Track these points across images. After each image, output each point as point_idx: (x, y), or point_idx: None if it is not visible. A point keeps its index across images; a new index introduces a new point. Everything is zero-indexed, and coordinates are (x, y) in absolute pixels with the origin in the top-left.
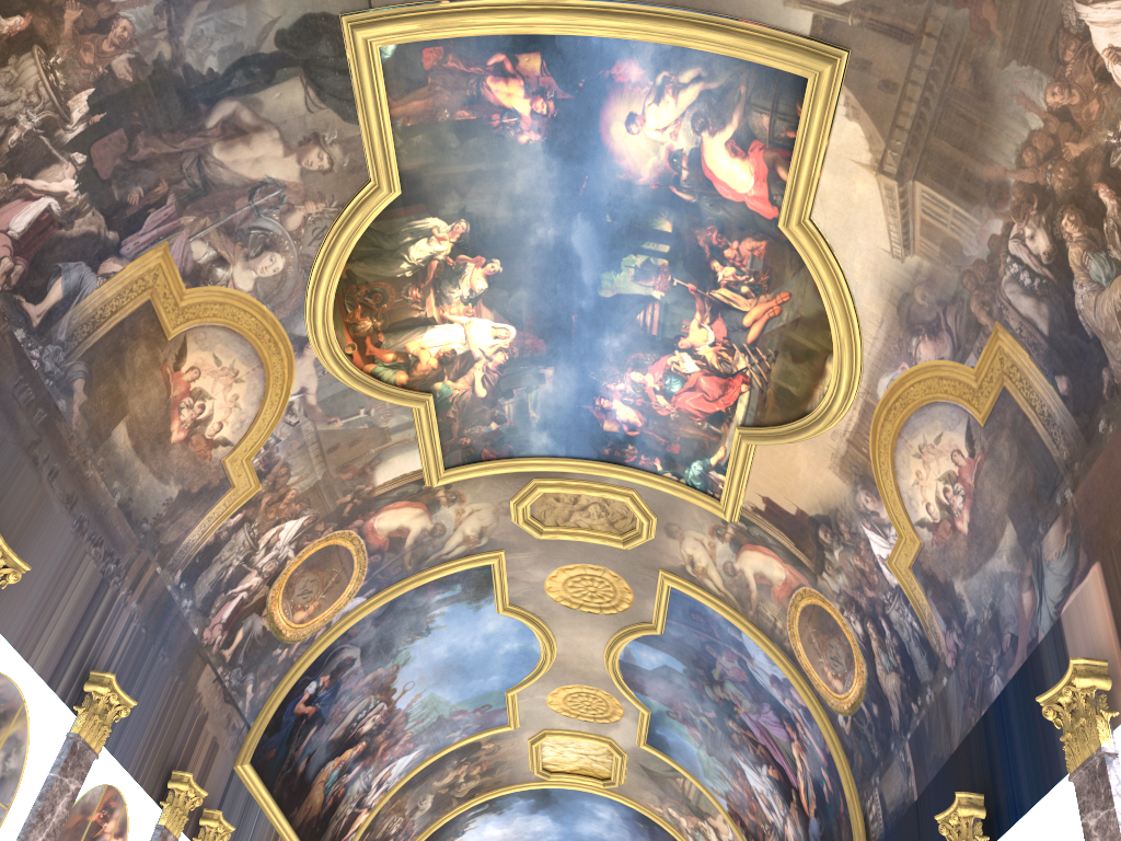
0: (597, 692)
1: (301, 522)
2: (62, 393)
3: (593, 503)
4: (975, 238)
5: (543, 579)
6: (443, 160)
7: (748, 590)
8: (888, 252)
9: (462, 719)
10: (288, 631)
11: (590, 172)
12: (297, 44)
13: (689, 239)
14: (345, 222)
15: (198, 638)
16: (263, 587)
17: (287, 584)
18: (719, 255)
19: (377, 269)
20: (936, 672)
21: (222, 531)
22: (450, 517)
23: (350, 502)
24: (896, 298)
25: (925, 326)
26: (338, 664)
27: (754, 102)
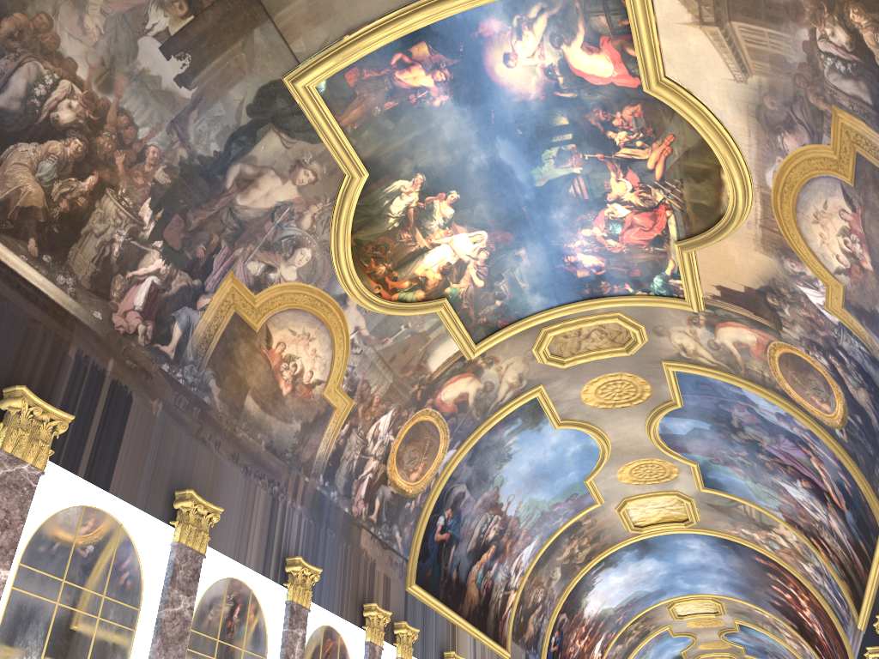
0: (652, 461)
1: (390, 415)
2: (204, 392)
3: (593, 330)
4: (792, 48)
5: (579, 395)
6: (388, 140)
7: (733, 356)
8: (732, 80)
9: (560, 509)
10: (410, 489)
11: (493, 105)
12: (262, 109)
13: (583, 123)
14: (339, 209)
15: (350, 514)
16: (381, 466)
17: (397, 458)
18: (610, 126)
19: (373, 230)
20: None
21: (339, 440)
22: (493, 375)
23: (419, 389)
24: (752, 111)
25: (782, 125)
26: (454, 499)
27: (589, 10)
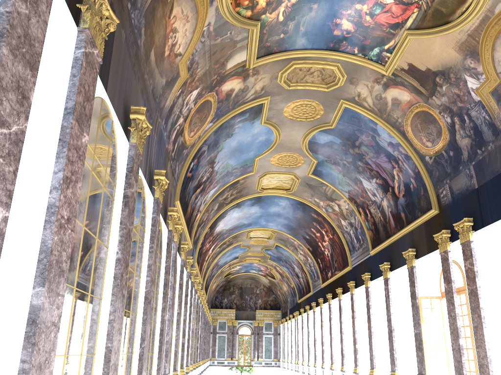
0: (293, 155)
1: (198, 91)
2: (139, 36)
3: (317, 70)
4: None
5: (283, 108)
6: None
7: (386, 106)
8: None
9: (235, 171)
10: (188, 141)
11: None
12: None
13: None
14: None
15: (167, 149)
16: (183, 123)
17: (190, 120)
18: None
19: None
20: (497, 137)
21: (175, 99)
22: (251, 82)
23: (216, 78)
24: None
25: None
26: (200, 153)
27: None
